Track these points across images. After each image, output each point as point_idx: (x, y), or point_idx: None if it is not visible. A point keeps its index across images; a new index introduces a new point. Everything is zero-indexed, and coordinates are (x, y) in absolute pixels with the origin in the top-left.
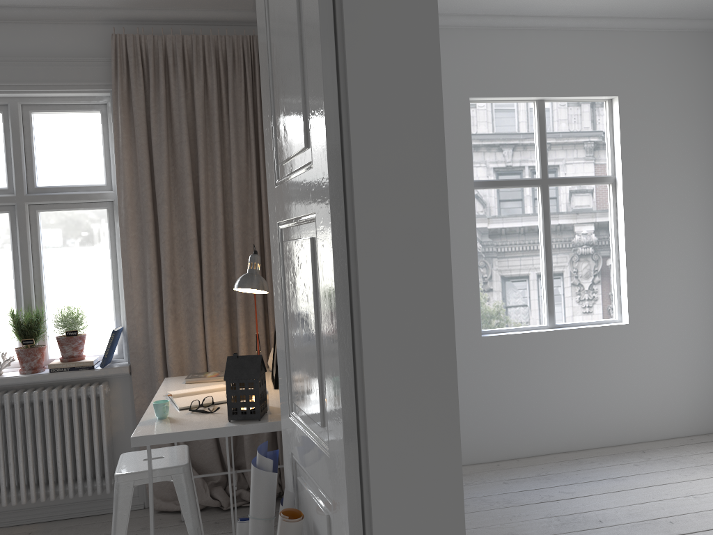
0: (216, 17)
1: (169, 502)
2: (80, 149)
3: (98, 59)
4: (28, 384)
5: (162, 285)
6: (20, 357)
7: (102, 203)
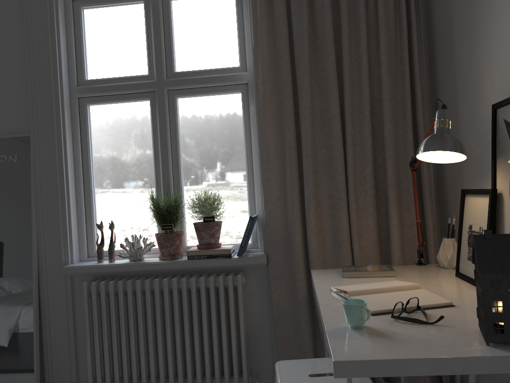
0: None
1: None
2: (215, 32)
3: None
4: (167, 270)
5: (303, 167)
6: (160, 243)
7: (236, 85)
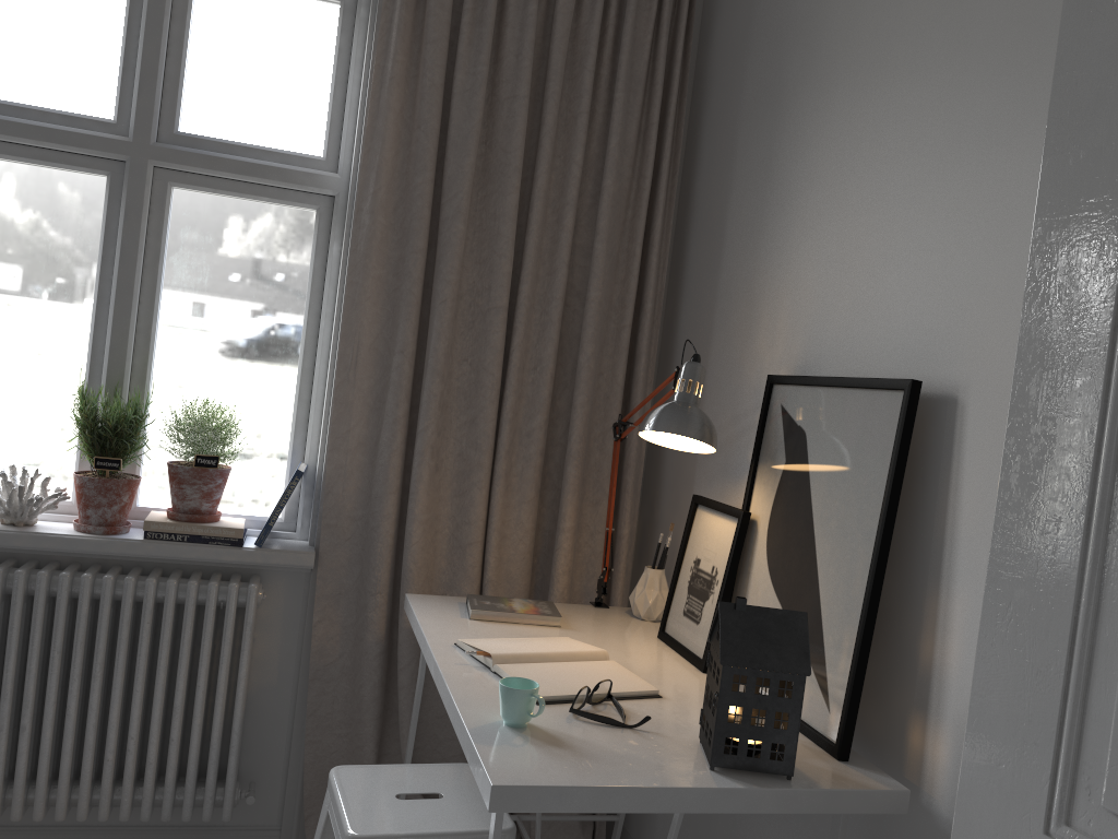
0: None
1: None
2: (283, 72)
3: None
4: (91, 555)
5: (422, 393)
6: (84, 495)
7: (310, 195)
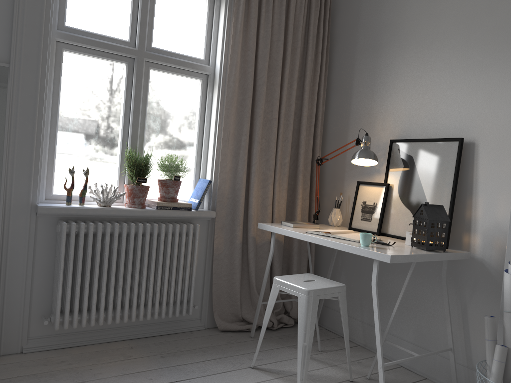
0: None
1: (233, 323)
2: (187, 24)
3: None
4: (135, 217)
5: (253, 150)
6: (133, 193)
7: (199, 74)
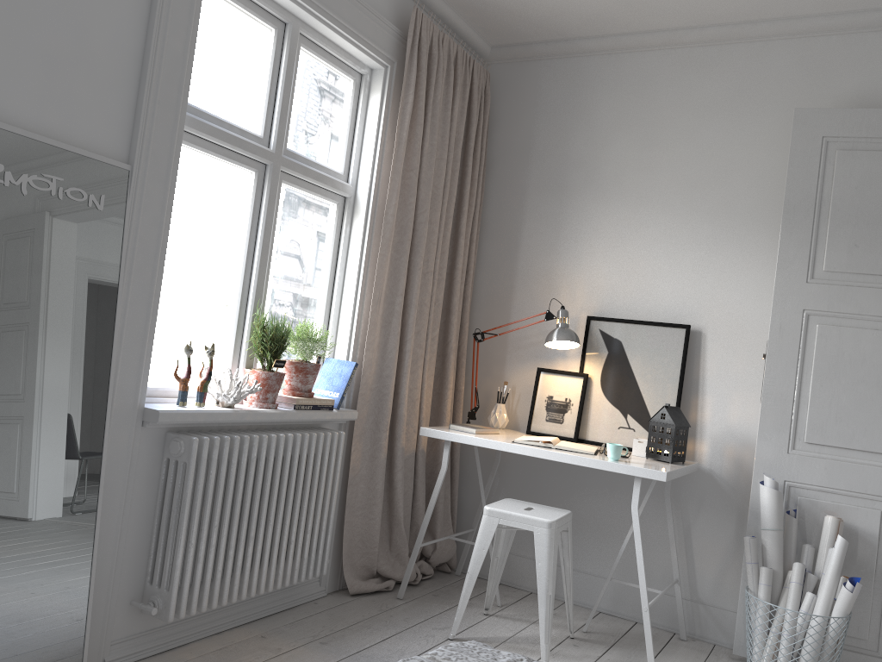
0: (469, 35)
1: (368, 581)
2: (326, 117)
3: (389, 24)
4: (264, 423)
5: (409, 318)
6: (268, 384)
7: (336, 195)
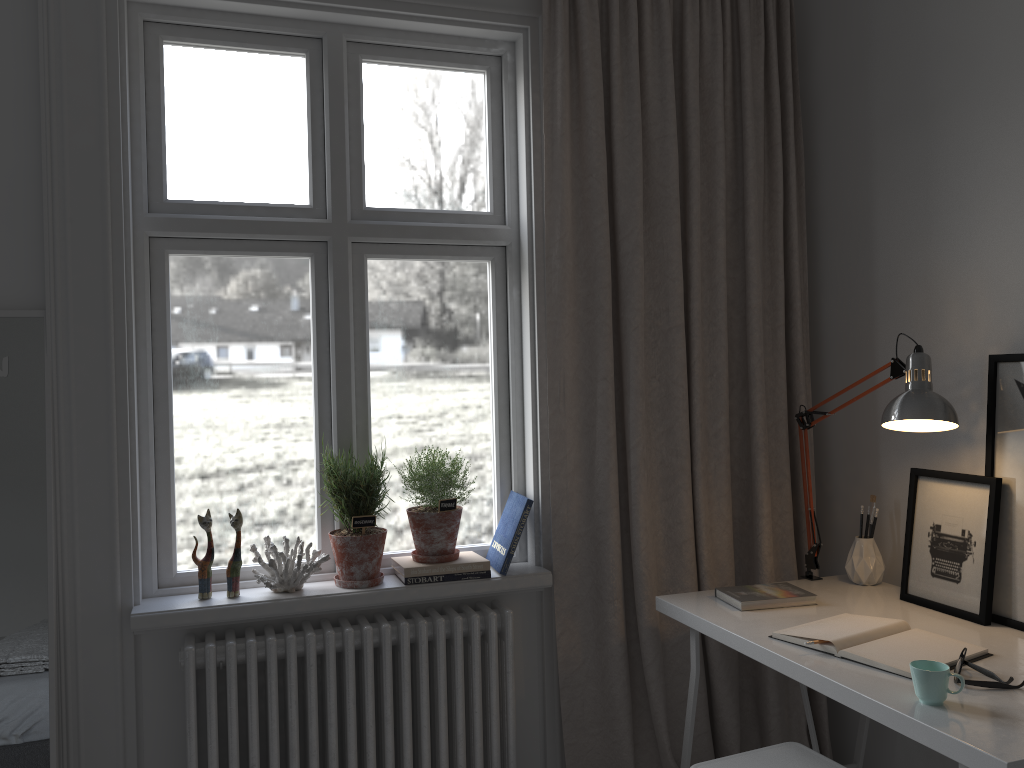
0: None
1: None
2: (445, 140)
3: None
4: (358, 608)
5: (629, 413)
6: (347, 553)
7: (485, 248)
